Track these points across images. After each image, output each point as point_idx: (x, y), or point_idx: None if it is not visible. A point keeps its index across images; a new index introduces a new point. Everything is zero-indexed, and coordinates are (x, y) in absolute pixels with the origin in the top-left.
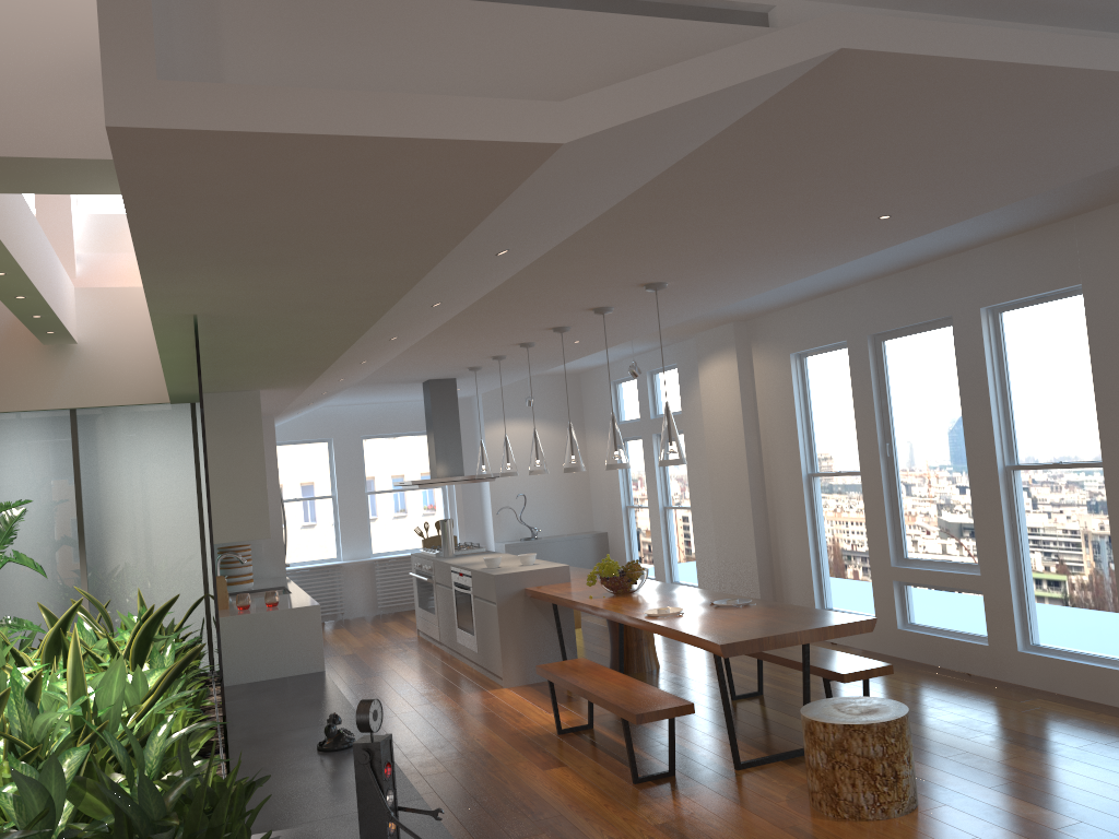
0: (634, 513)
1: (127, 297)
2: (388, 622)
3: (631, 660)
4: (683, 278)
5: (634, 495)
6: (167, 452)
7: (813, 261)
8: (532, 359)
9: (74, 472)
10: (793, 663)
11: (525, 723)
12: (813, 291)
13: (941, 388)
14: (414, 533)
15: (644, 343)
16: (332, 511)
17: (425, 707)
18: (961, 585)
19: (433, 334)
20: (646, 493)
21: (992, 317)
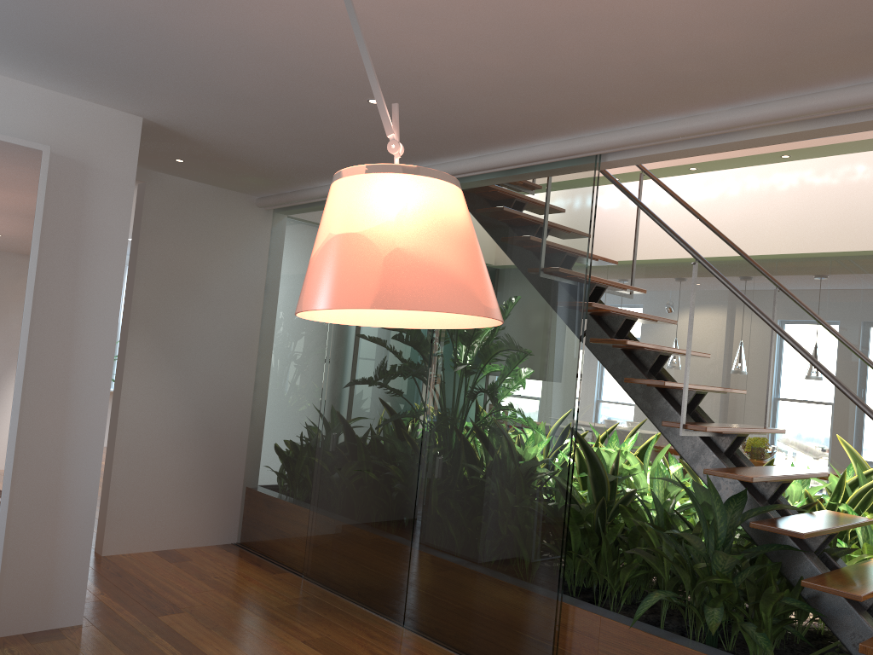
0: None
1: None
2: None
3: None
4: None
5: None
6: None
7: None
8: None
9: None
10: None
11: None
12: None
13: None
14: None
15: None
16: None
17: None
18: None
19: None
20: None
21: None
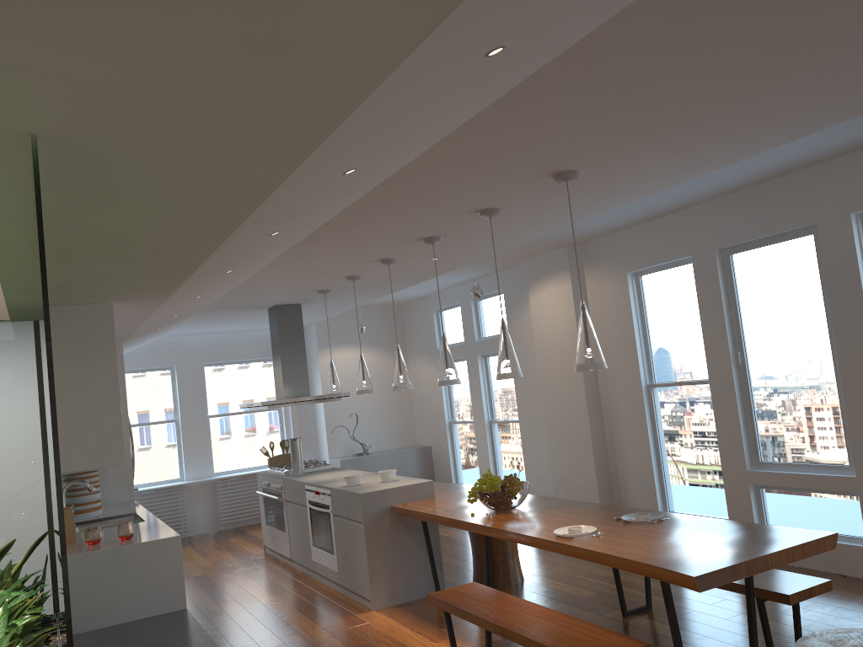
0: (457, 428)
1: None
2: (231, 538)
3: (498, 574)
4: (600, 164)
5: (457, 411)
6: (6, 374)
7: (741, 145)
8: (381, 282)
9: None
10: None
11: None
12: (661, 208)
13: (800, 295)
14: (253, 453)
15: (475, 270)
16: (175, 434)
17: (294, 639)
18: (832, 487)
19: (303, 243)
20: (469, 409)
21: (861, 222)
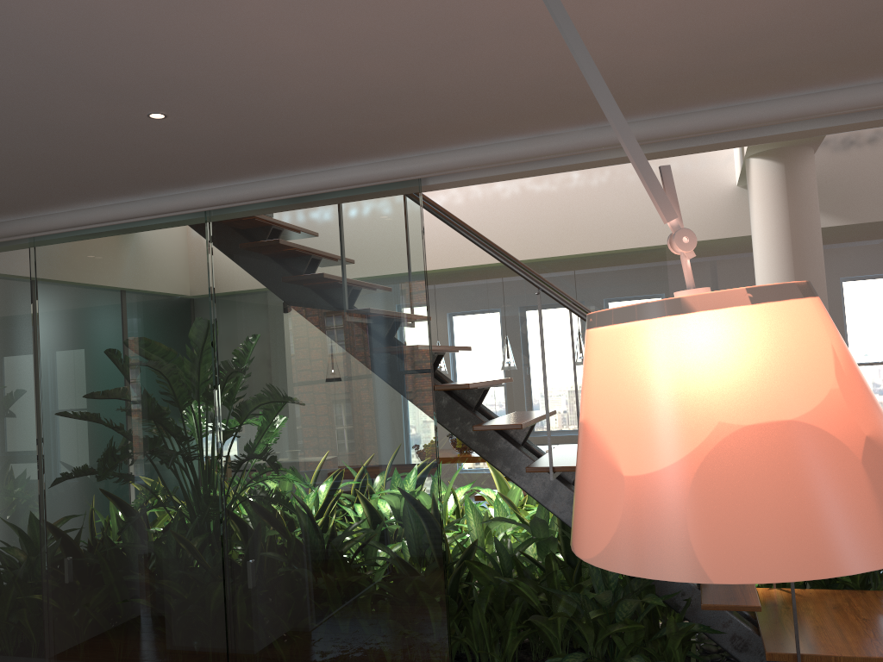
0: None
1: None
2: None
3: None
4: None
5: None
6: None
7: None
8: None
9: None
10: None
11: None
12: None
13: None
14: None
15: None
16: None
17: None
18: None
19: None
20: None
21: None
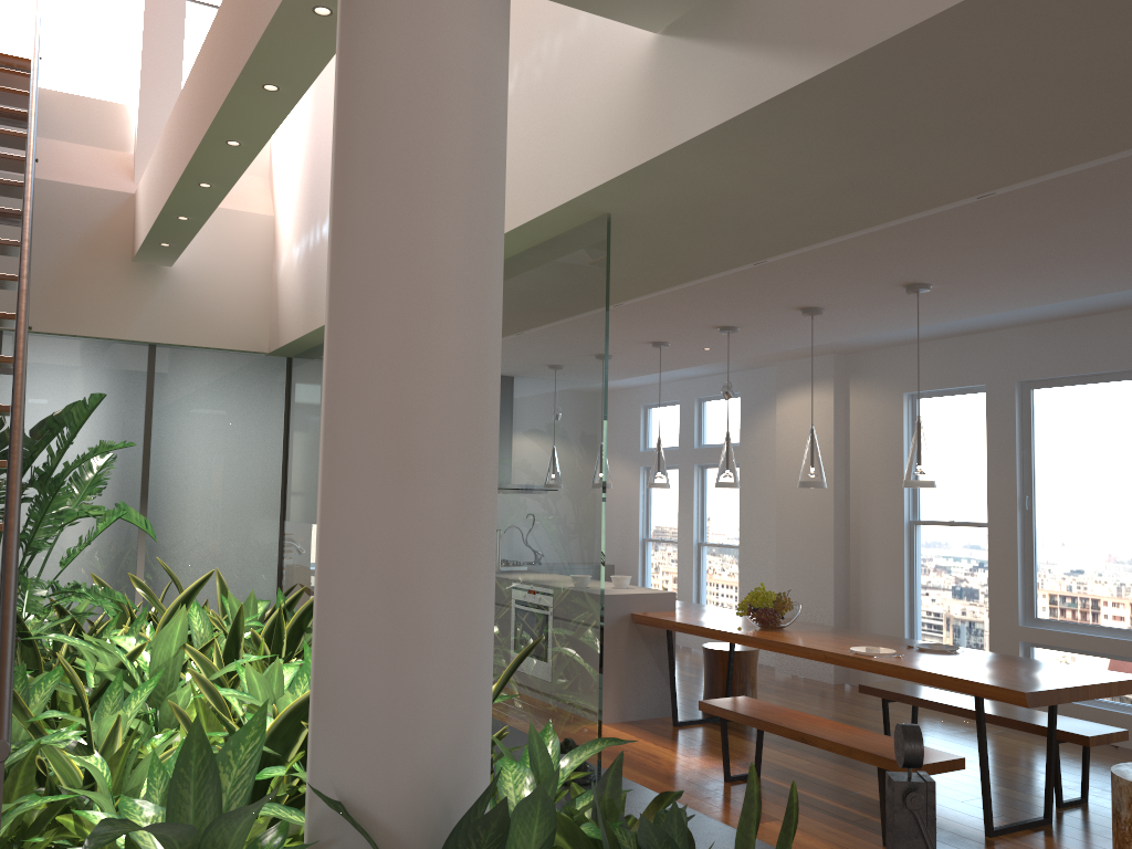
0: (653, 547)
1: (233, 222)
2: None
3: None
4: (957, 282)
5: (654, 528)
6: (254, 411)
7: (1101, 283)
8: (624, 365)
9: (145, 420)
10: (1004, 720)
11: (670, 766)
12: (962, 328)
13: (1107, 443)
14: None
15: (715, 366)
16: None
17: None
18: (1115, 651)
19: None
20: (672, 526)
21: None
